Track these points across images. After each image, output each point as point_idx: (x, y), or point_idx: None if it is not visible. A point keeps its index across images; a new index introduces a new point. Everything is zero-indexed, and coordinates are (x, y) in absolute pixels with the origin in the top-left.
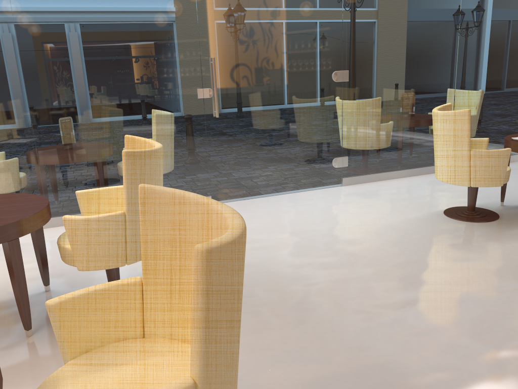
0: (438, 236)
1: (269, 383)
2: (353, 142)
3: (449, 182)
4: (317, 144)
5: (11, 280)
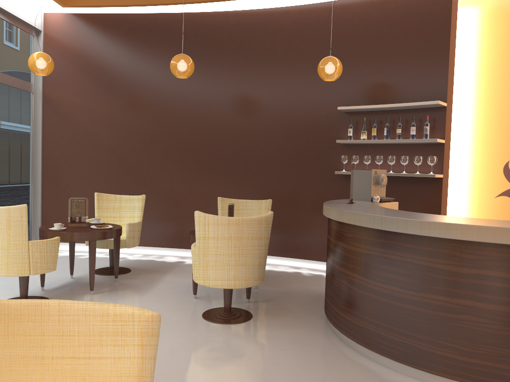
0: None
1: None
2: None
3: (9, 274)
4: None
5: None
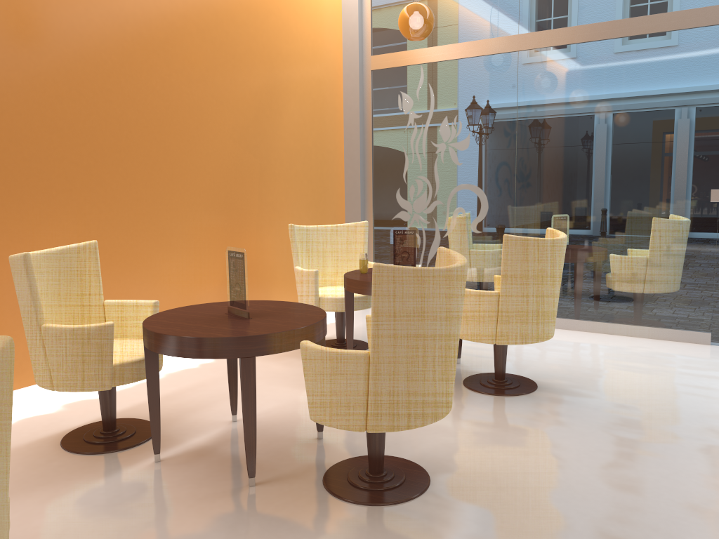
0: None
1: (541, 475)
2: None
3: None
4: None
5: None
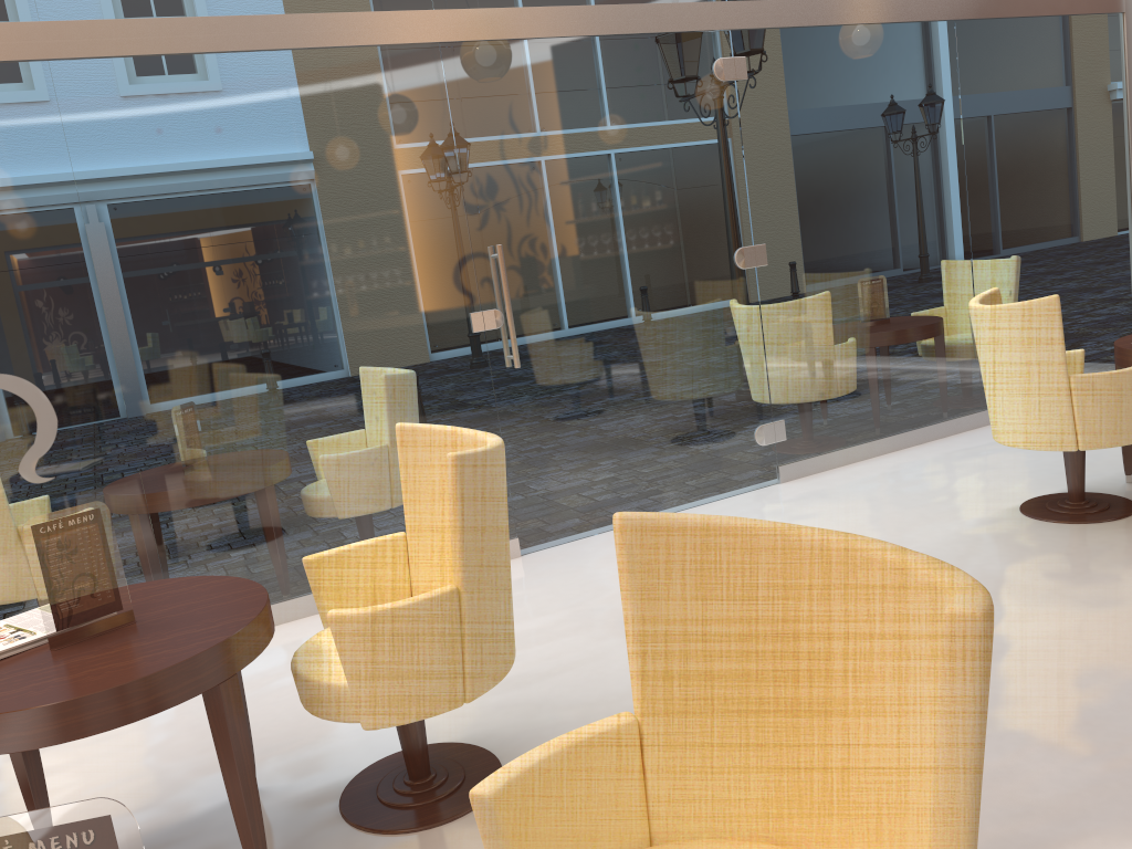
0: (1038, 561)
1: None
2: (791, 388)
3: (1032, 446)
4: (721, 401)
5: (225, 773)
